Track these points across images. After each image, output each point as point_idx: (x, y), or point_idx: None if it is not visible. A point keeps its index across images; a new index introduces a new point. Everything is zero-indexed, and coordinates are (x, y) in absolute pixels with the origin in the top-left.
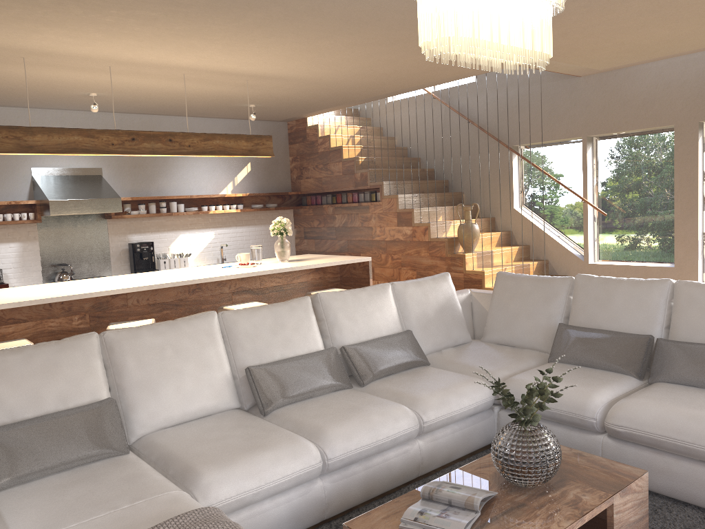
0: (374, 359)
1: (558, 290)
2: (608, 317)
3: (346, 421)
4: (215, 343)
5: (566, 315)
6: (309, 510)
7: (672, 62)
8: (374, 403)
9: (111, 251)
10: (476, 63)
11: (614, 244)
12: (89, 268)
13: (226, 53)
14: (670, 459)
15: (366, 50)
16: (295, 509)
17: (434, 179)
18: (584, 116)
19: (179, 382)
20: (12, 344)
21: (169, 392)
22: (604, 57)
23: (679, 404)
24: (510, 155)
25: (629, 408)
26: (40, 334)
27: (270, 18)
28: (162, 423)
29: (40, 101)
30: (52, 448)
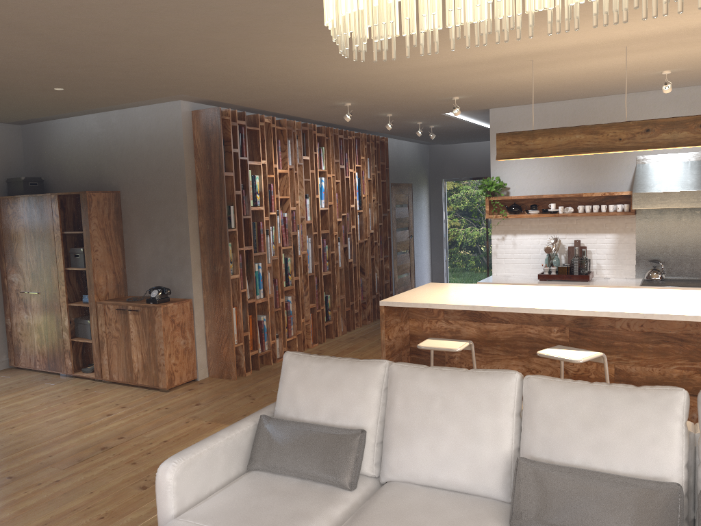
0: None
1: None
2: None
3: None
4: (496, 412)
5: None
6: None
7: None
8: None
9: None
10: None
11: None
12: (690, 269)
13: None
14: None
15: None
16: None
17: None
18: None
19: (435, 441)
20: (447, 344)
21: (421, 448)
22: None
23: None
24: None
25: None
26: (519, 338)
27: None
28: (407, 477)
29: (628, 87)
30: (294, 454)
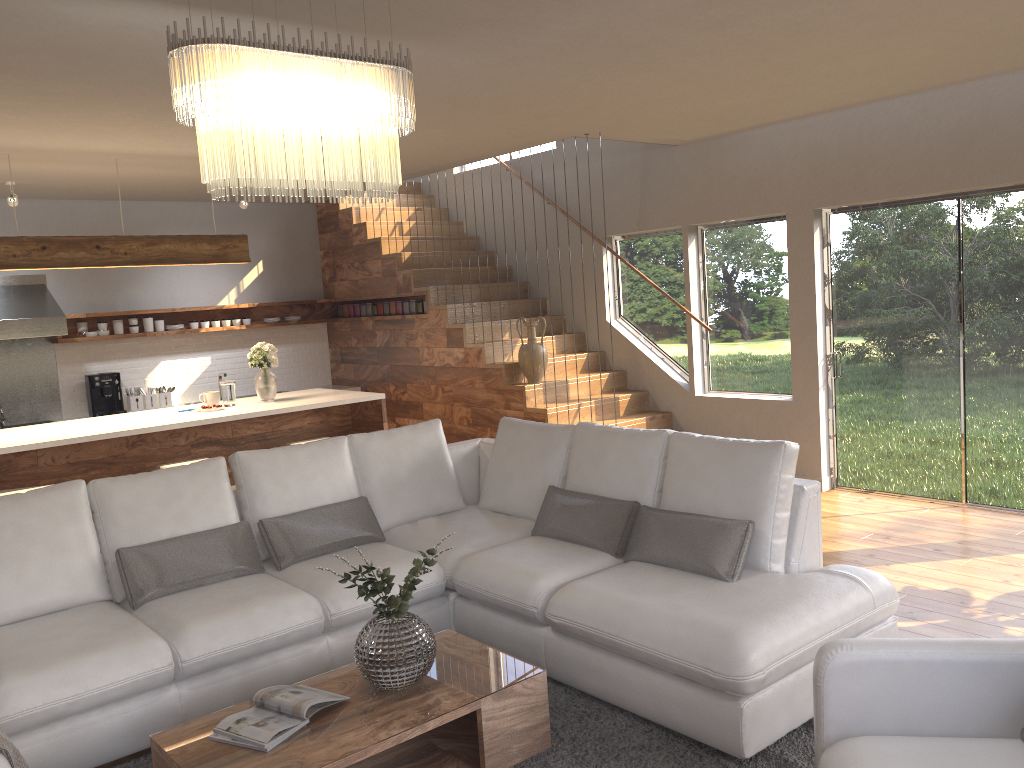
0: (300, 535)
1: (557, 442)
2: (600, 478)
3: (219, 614)
4: (77, 520)
5: (565, 474)
6: (157, 723)
7: (781, 129)
8: (271, 591)
9: (61, 387)
10: (505, 137)
11: (727, 369)
12: (30, 411)
13: (153, 137)
14: (602, 655)
15: None
16: (136, 721)
17: (511, 280)
18: (684, 198)
19: (20, 570)
20: None
21: (4, 583)
22: (677, 127)
23: (623, 589)
24: (600, 249)
25: (569, 593)
26: None
27: None
28: None
29: None
30: None
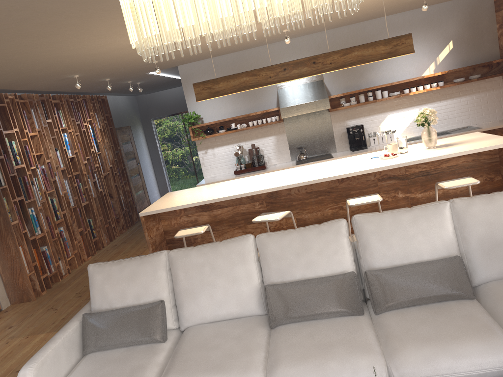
0: (393, 288)
1: None
2: None
3: (303, 361)
4: (244, 262)
5: None
6: None
7: None
8: (351, 344)
9: (334, 135)
10: None
11: None
12: (320, 148)
13: None
14: None
15: None
16: None
17: None
18: None
19: (212, 292)
20: (194, 231)
21: (204, 299)
22: None
23: None
24: None
25: None
26: (236, 215)
27: None
28: (199, 320)
29: (264, 42)
30: (117, 332)
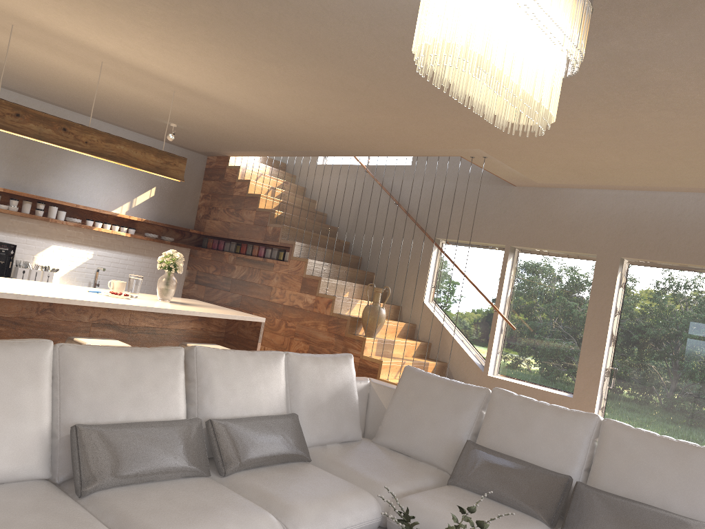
0: (245, 443)
1: (471, 401)
2: (524, 445)
3: (191, 526)
4: (38, 383)
5: (475, 431)
6: None
7: (606, 193)
8: (234, 505)
9: None
10: (423, 140)
11: (516, 360)
12: None
13: (157, 48)
14: None
15: (315, 92)
16: None
17: (347, 253)
18: (512, 225)
19: None
20: None
21: None
22: (548, 170)
23: None
24: (430, 246)
25: None
26: None
27: (219, 17)
28: None
29: None
30: None
